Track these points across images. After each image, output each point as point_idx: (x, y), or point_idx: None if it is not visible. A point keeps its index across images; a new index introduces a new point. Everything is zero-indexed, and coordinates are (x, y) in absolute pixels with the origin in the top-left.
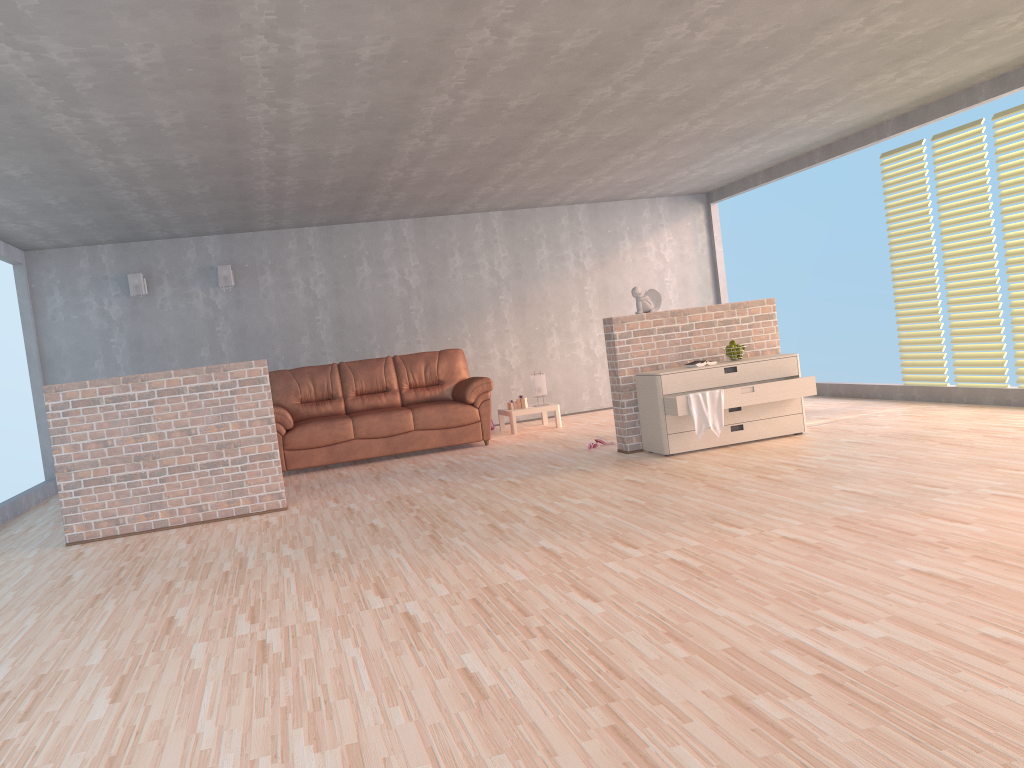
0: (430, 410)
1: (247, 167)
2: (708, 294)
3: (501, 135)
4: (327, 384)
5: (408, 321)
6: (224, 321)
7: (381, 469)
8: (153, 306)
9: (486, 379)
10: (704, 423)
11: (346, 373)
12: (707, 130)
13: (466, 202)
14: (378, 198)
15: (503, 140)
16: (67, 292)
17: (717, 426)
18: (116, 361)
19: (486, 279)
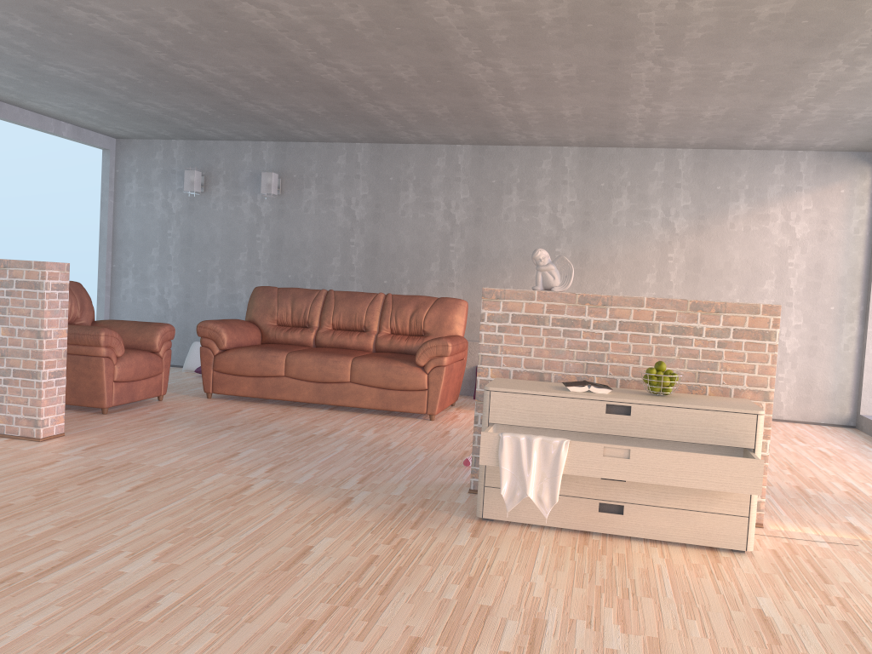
0: (371, 363)
1: (114, 40)
2: (853, 291)
3: (363, 3)
4: (305, 310)
5: (445, 260)
6: (265, 229)
7: (271, 418)
8: (207, 204)
9: (443, 341)
10: (521, 488)
11: (328, 302)
12: (728, 15)
13: (506, 127)
14: (373, 108)
15: (383, 14)
16: (142, 181)
17: (545, 499)
18: (169, 251)
19: (544, 226)
